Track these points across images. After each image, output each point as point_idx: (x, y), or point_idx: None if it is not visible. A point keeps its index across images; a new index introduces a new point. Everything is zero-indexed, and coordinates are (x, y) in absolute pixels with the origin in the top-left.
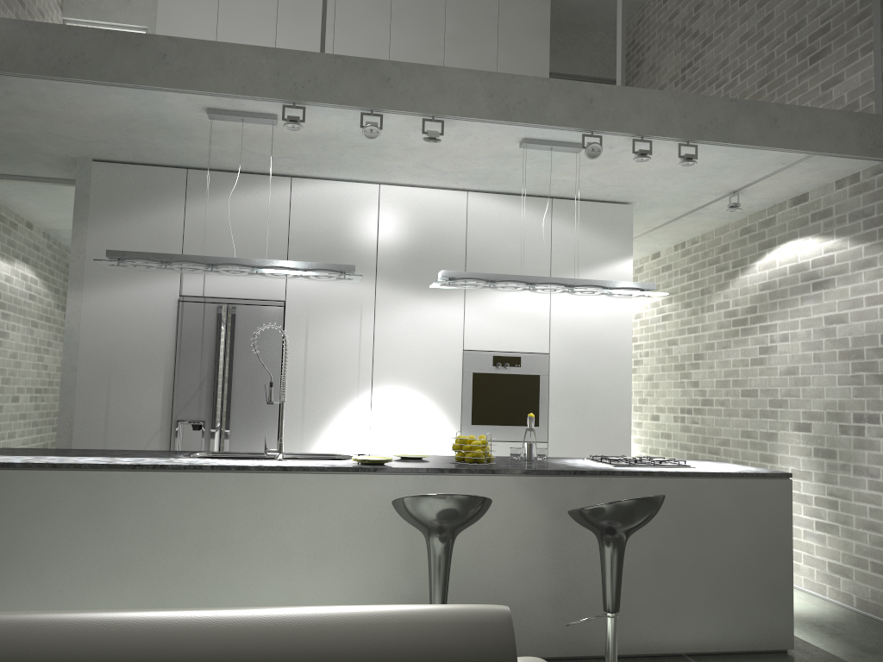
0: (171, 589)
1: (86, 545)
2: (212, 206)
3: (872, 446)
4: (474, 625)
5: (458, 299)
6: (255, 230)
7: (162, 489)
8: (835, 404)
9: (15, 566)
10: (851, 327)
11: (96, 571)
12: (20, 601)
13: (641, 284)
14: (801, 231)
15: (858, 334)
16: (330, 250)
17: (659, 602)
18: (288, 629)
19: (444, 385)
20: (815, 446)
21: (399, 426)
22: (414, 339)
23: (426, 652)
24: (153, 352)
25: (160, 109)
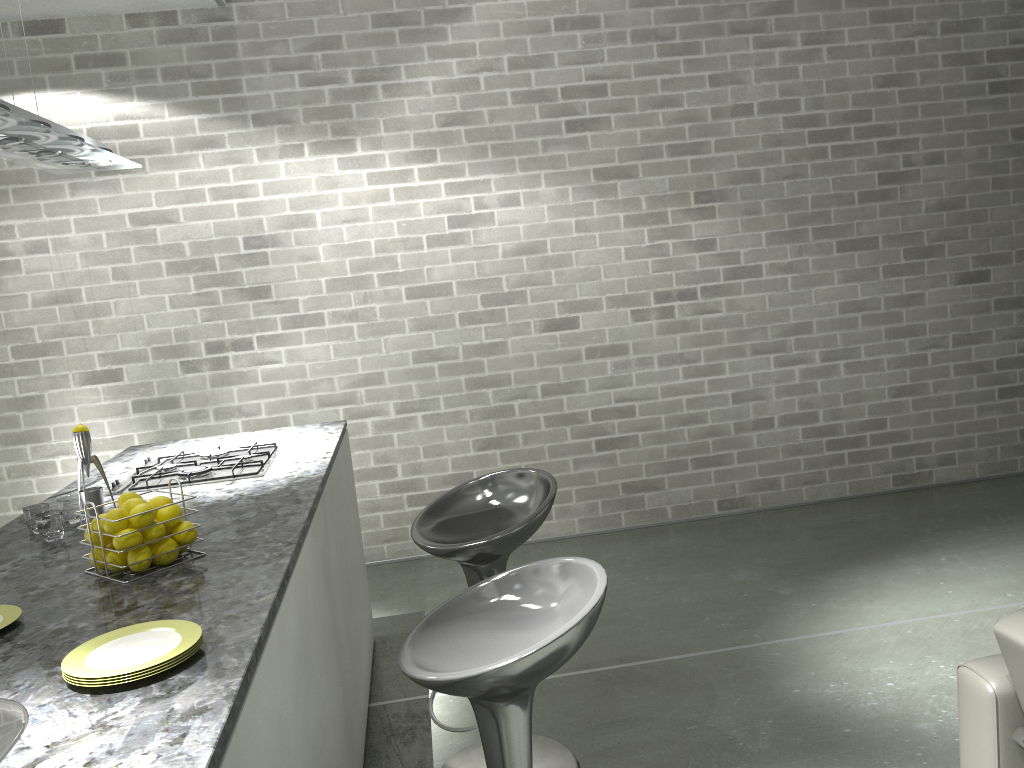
0: None
1: None
2: None
3: (244, 378)
4: None
5: None
6: None
7: None
8: (169, 335)
9: None
10: (187, 229)
11: None
12: None
13: (98, 143)
14: (55, 80)
15: (202, 238)
16: None
17: (357, 650)
18: None
19: None
20: (135, 398)
21: None
22: None
23: None
24: None
25: None
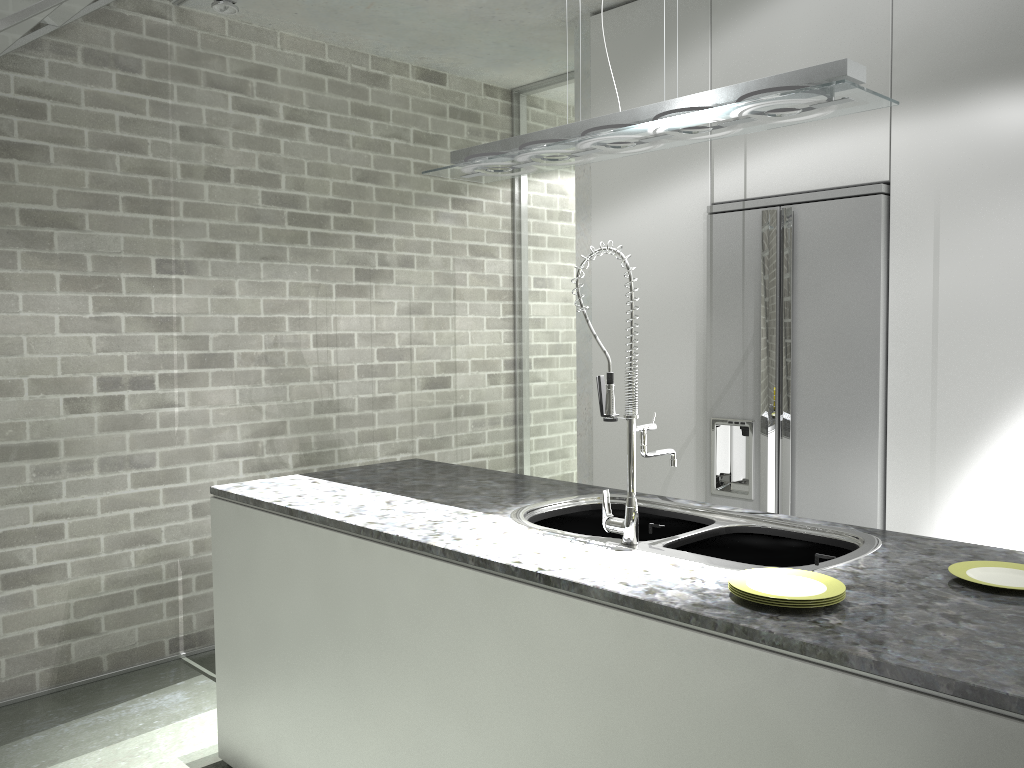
0: (408, 760)
1: (324, 645)
2: (751, 29)
3: None
4: None
5: None
6: (826, 51)
7: (389, 577)
8: None
9: (273, 652)
10: None
11: (334, 691)
12: (278, 703)
13: None
14: None
15: None
16: (985, 46)
17: None
18: None
19: None
20: None
21: None
22: None
23: None
24: (679, 304)
25: None
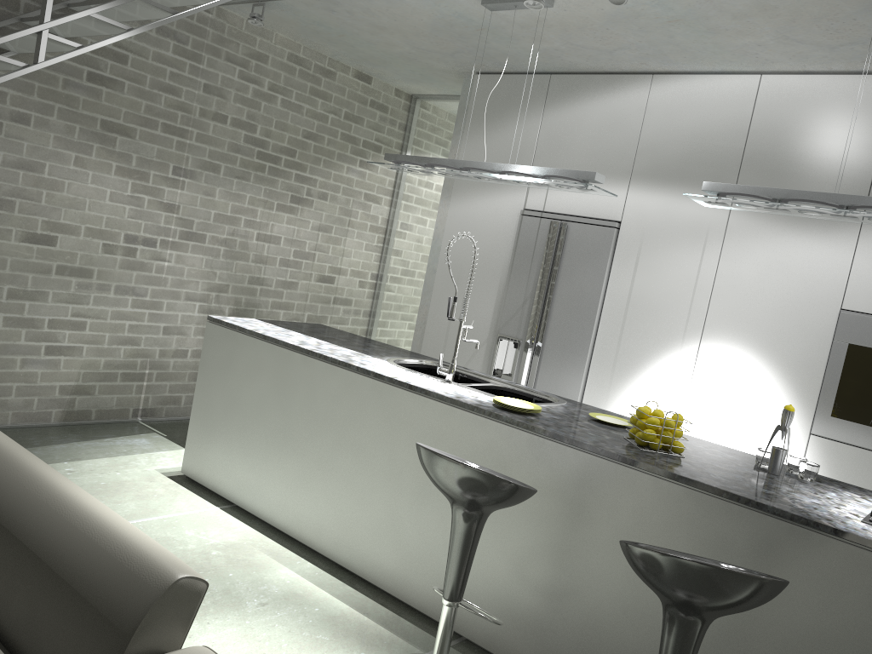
0: (314, 472)
1: (272, 411)
2: (566, 113)
3: None
4: (130, 575)
5: (847, 235)
6: (603, 139)
7: (322, 378)
8: None
9: (235, 413)
10: None
11: (274, 436)
12: (233, 441)
13: None
14: None
15: None
16: (681, 162)
17: None
18: (29, 497)
19: (800, 353)
20: None
21: (726, 393)
22: (769, 284)
23: (78, 577)
24: (493, 264)
25: (453, 8)
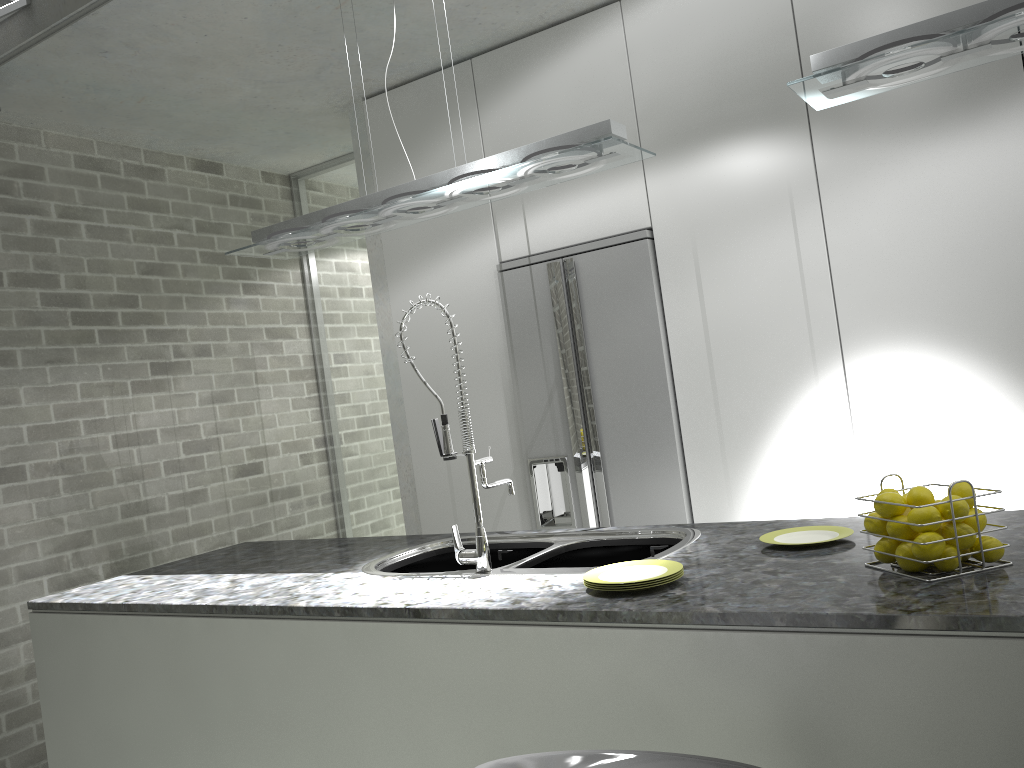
0: None
1: (183, 739)
2: (513, 104)
3: None
4: None
5: (1012, 117)
6: (581, 119)
7: (250, 650)
8: None
9: (123, 762)
10: None
11: None
12: None
13: None
14: None
15: None
16: (711, 108)
17: None
18: None
19: (1011, 321)
20: None
21: (917, 424)
22: (917, 234)
23: None
24: (483, 358)
25: None
